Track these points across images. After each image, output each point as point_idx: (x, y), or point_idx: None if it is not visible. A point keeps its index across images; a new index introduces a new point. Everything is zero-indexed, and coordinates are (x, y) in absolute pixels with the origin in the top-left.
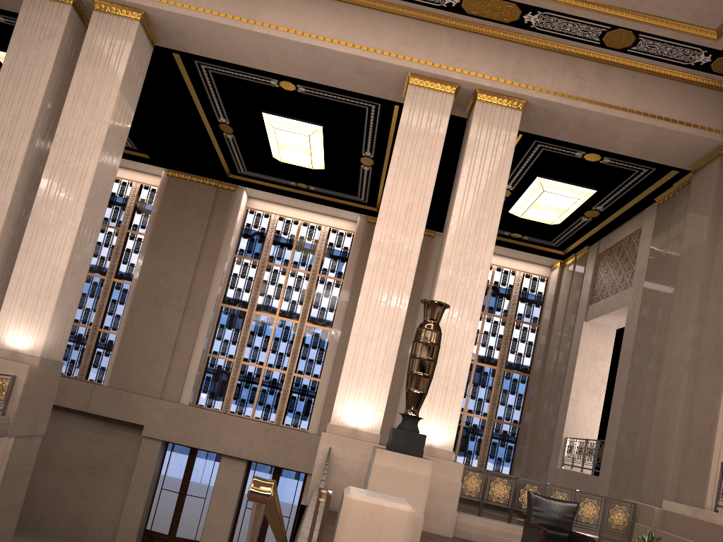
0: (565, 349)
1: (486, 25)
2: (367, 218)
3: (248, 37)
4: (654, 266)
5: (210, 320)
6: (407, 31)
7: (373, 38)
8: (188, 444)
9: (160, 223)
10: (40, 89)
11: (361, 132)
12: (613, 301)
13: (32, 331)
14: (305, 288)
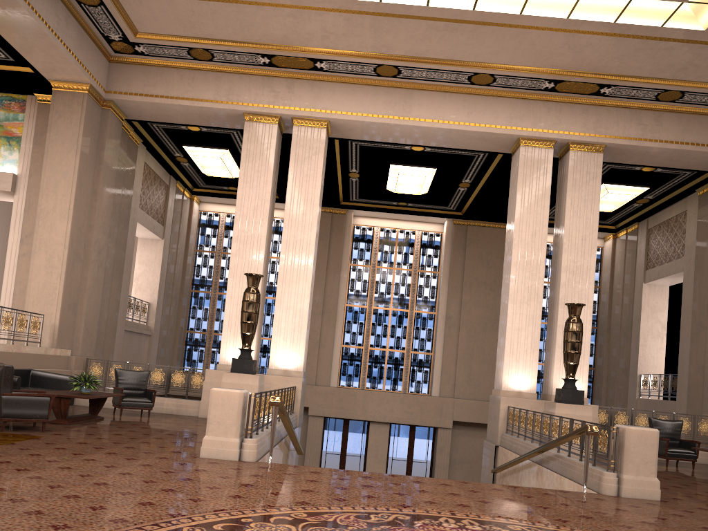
0: (629, 306)
1: (571, 96)
2: (453, 221)
3: (403, 128)
4: (702, 242)
5: (342, 319)
6: (515, 108)
7: (492, 117)
8: (344, 417)
9: None
10: (268, 188)
11: (466, 169)
12: (668, 268)
13: (294, 355)
14: (409, 283)
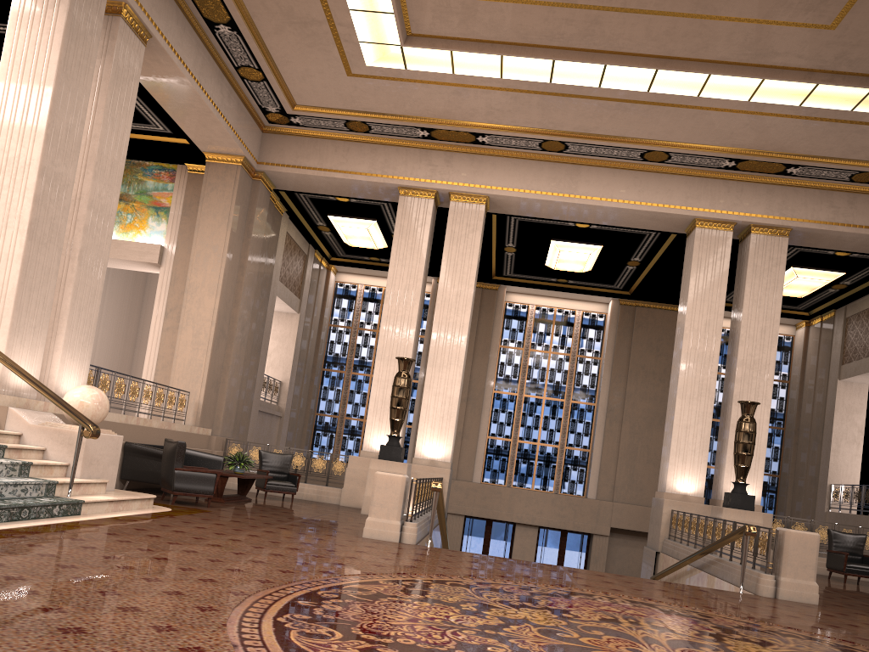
0: (821, 405)
1: (755, 175)
2: (619, 301)
3: (568, 205)
4: None
5: (489, 407)
6: (691, 187)
7: (666, 196)
8: (487, 517)
9: None
10: (421, 266)
11: (635, 247)
12: (866, 363)
13: (442, 444)
14: (566, 369)
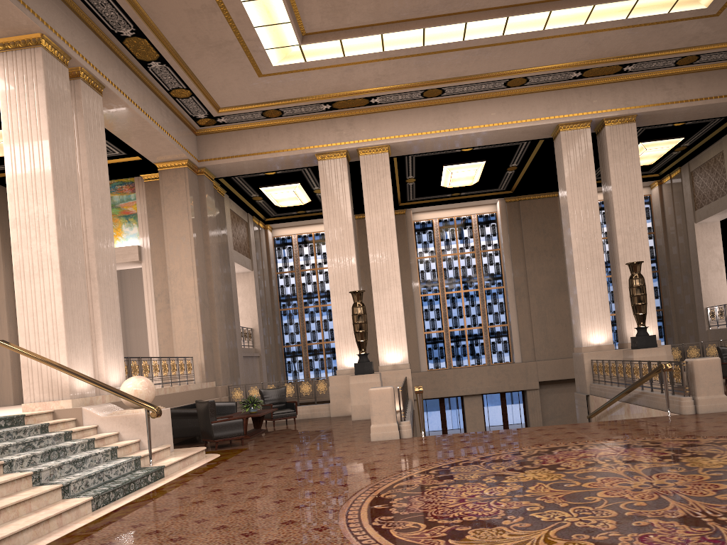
0: (684, 246)
1: (598, 78)
2: (505, 199)
3: (454, 137)
4: None
5: (420, 309)
6: (550, 100)
7: (531, 112)
8: (439, 396)
9: (363, 254)
10: (348, 214)
11: (512, 156)
12: (715, 206)
13: (399, 350)
14: (474, 264)
